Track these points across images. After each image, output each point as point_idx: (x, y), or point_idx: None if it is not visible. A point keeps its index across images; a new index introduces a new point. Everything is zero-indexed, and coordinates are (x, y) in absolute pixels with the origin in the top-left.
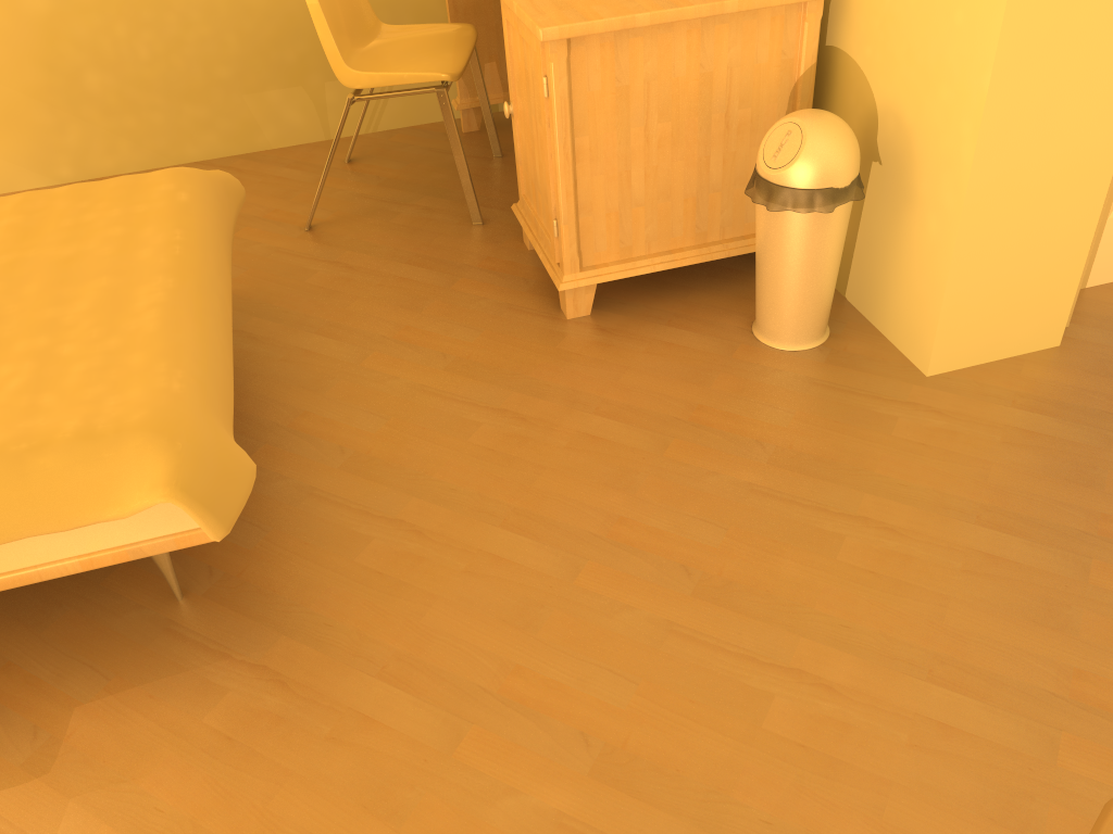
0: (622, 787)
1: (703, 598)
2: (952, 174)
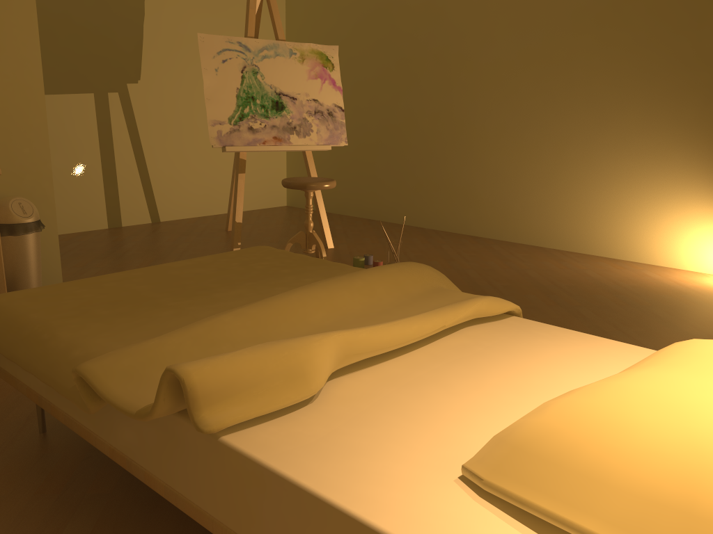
0: None
1: None
2: (45, 202)
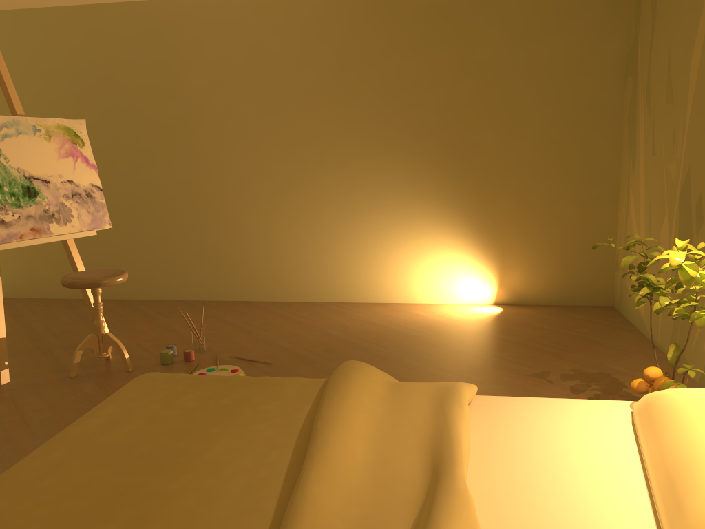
0: None
1: (10, 440)
2: None
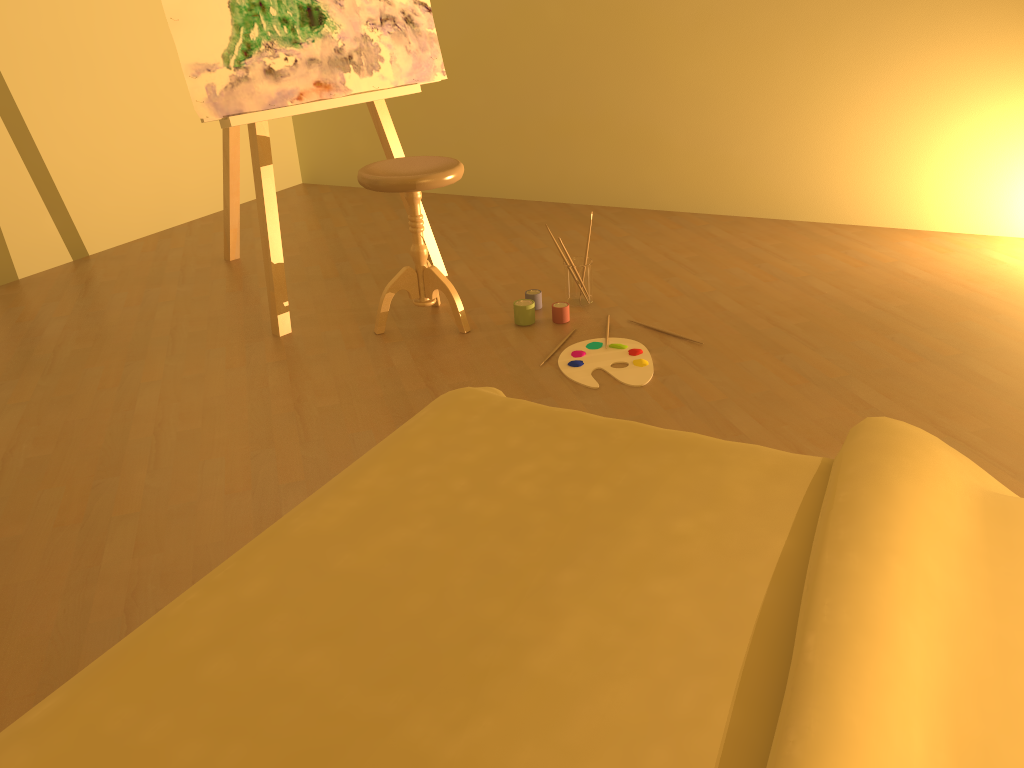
0: (412, 413)
1: (272, 443)
2: None
